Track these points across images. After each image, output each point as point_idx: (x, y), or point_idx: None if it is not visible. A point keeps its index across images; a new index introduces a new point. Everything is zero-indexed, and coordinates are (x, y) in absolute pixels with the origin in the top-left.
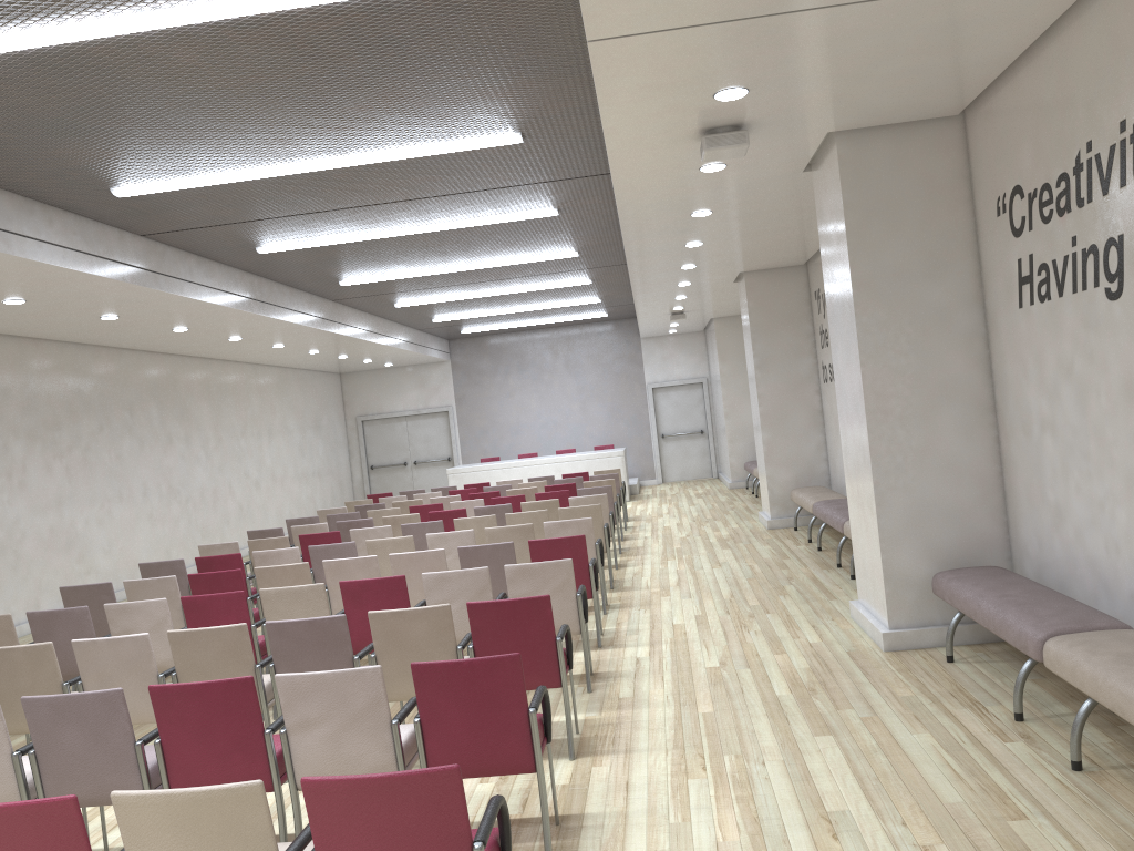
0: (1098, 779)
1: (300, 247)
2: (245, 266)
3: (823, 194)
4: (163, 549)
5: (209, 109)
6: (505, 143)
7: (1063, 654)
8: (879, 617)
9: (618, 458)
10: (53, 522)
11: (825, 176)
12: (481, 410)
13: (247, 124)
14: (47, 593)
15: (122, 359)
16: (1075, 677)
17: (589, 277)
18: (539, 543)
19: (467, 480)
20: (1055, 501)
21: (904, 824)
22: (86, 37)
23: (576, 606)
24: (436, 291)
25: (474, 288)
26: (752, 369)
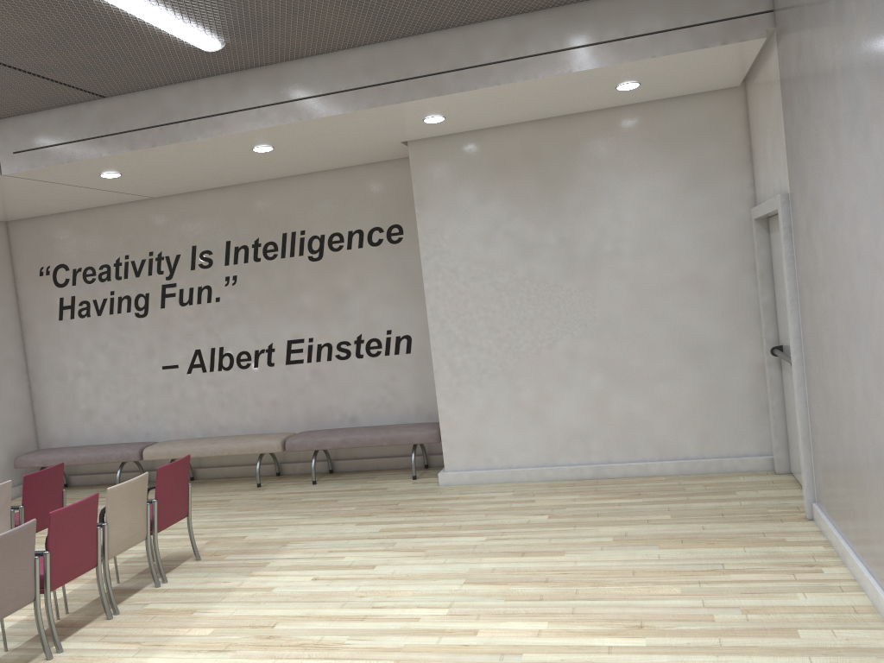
0: None
1: None
2: None
3: None
4: None
5: None
6: None
7: (160, 449)
8: None
9: None
10: None
11: None
12: None
13: None
14: None
15: None
16: (171, 454)
17: None
18: None
19: None
20: (87, 407)
21: None
22: None
23: None
24: None
25: None
26: None
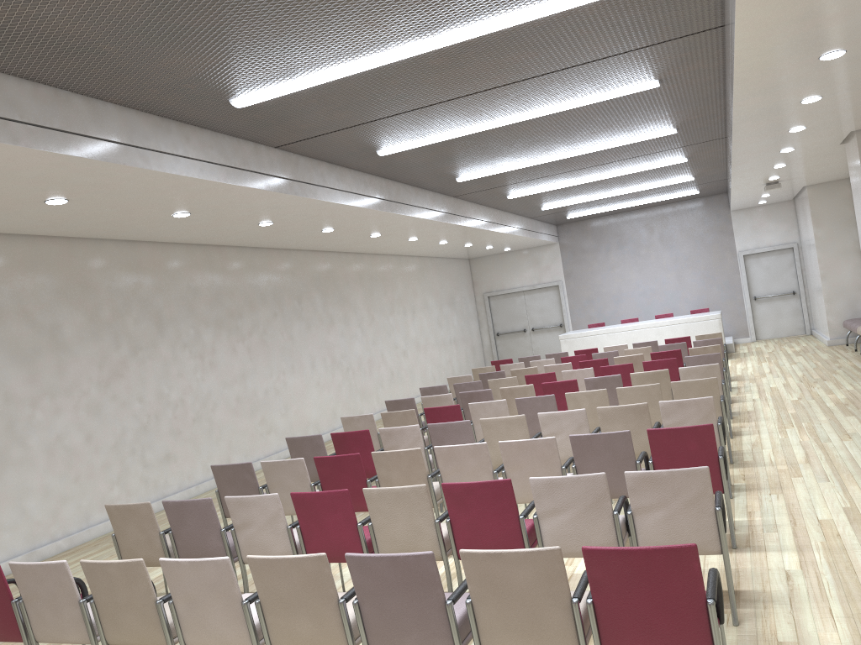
0: None
1: (414, 146)
2: (372, 170)
3: None
4: (329, 409)
5: None
6: None
7: None
8: None
9: (715, 320)
10: (239, 393)
11: None
12: (586, 283)
13: (328, 5)
14: (236, 451)
15: (290, 258)
16: None
17: (685, 155)
18: (660, 432)
19: (577, 344)
20: None
21: None
22: None
23: (715, 522)
24: (542, 181)
25: (576, 175)
26: None
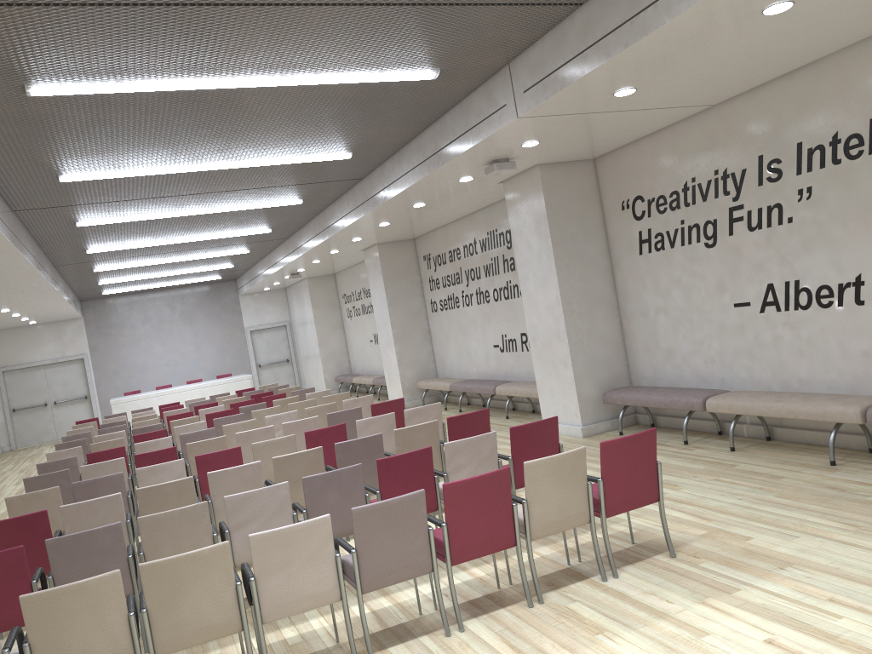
0: (744, 451)
1: (111, 222)
2: (42, 237)
3: (518, 196)
4: None
5: (213, 129)
6: (340, 158)
7: (721, 402)
8: (571, 423)
9: (248, 380)
10: None
11: (522, 187)
12: (112, 356)
13: (218, 139)
14: None
15: None
16: (732, 409)
17: (251, 248)
18: (378, 405)
19: (129, 408)
20: (667, 346)
21: (696, 477)
22: (229, 87)
23: (442, 430)
24: (138, 259)
25: (167, 256)
26: (384, 306)
